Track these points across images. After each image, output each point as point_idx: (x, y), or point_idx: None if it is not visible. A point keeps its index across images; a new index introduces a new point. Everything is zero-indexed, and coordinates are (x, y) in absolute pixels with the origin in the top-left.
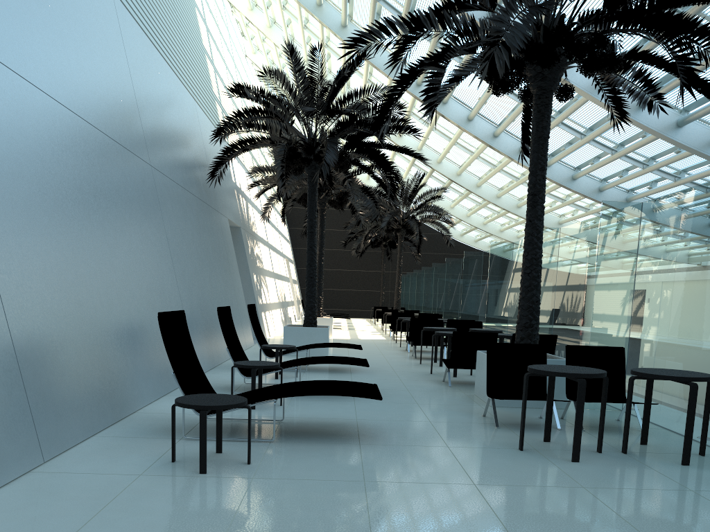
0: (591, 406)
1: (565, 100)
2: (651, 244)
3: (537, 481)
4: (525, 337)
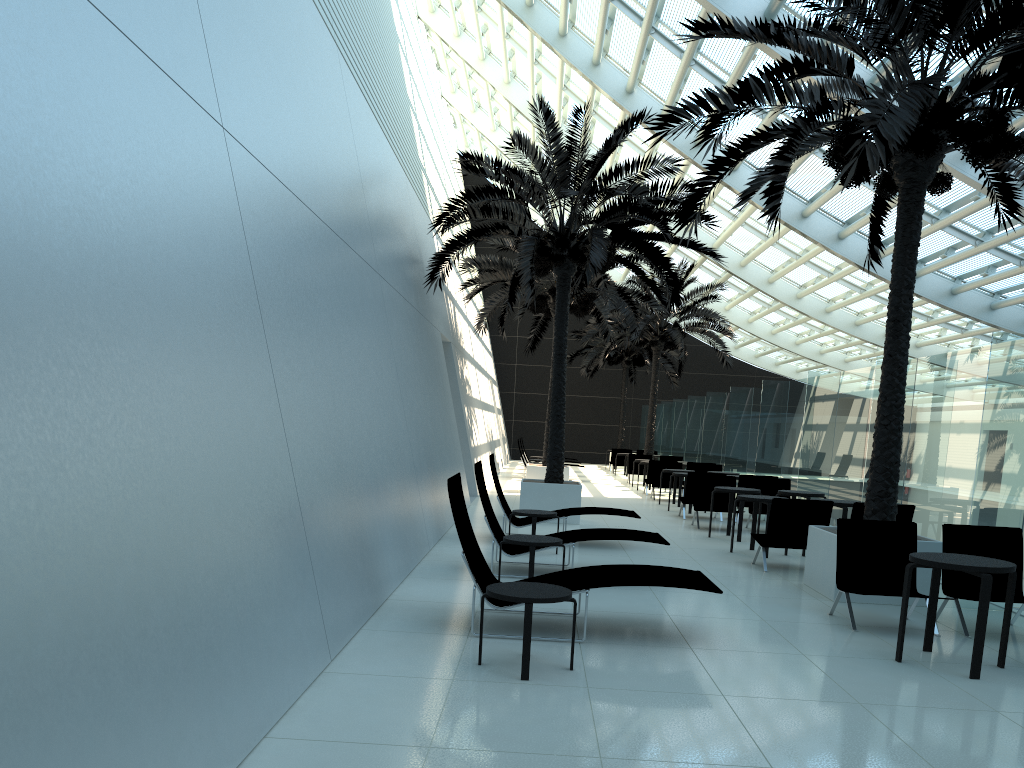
0: (968, 604)
1: (939, 192)
2: None
3: (935, 701)
4: (878, 509)
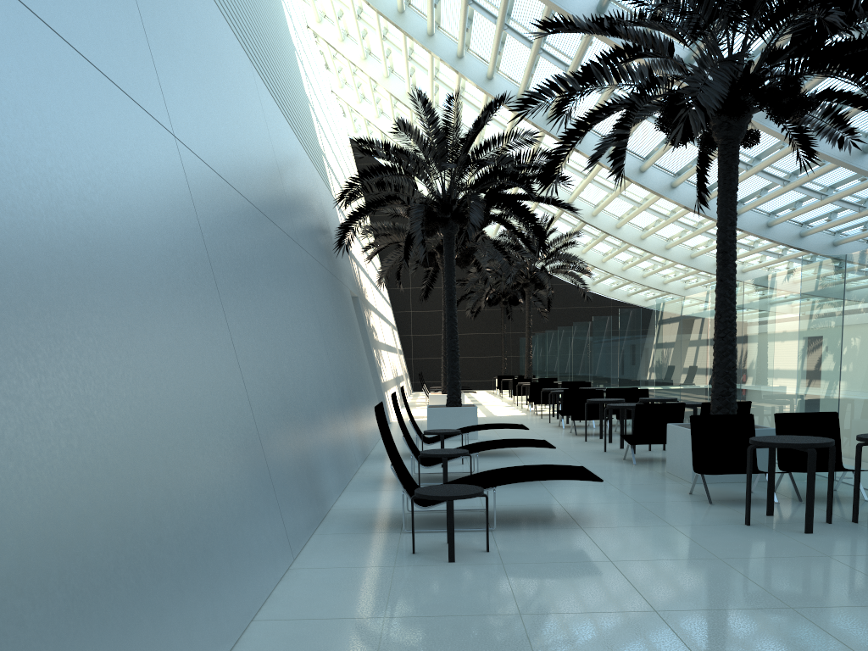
0: (800, 477)
1: (750, 146)
2: (859, 299)
3: (778, 552)
4: (722, 406)
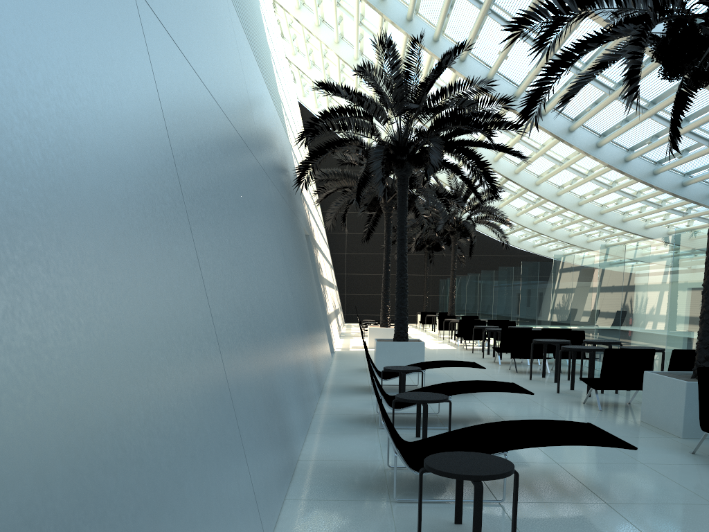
0: None
1: None
2: None
3: None
4: None
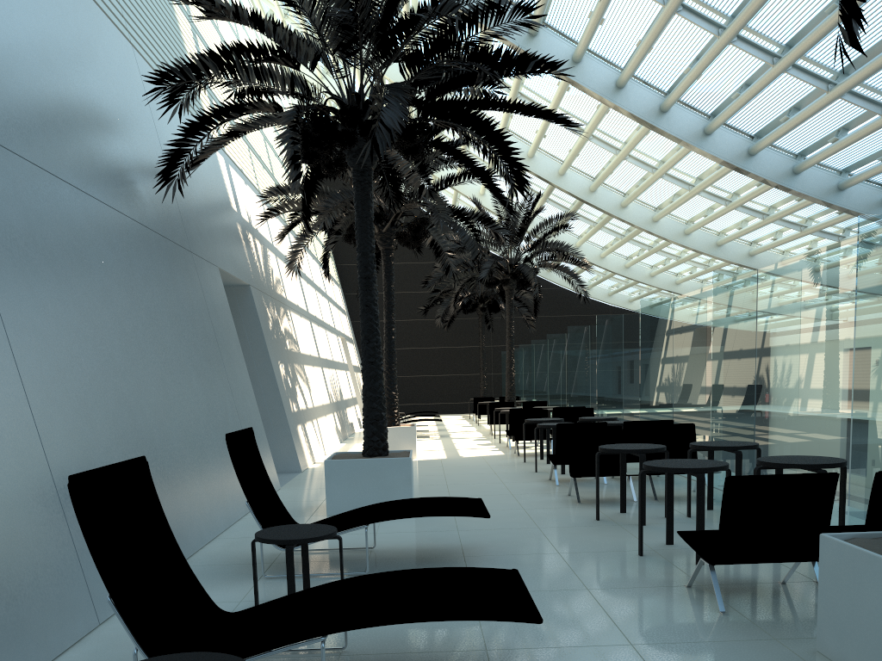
0: None
1: None
2: None
3: None
4: None
